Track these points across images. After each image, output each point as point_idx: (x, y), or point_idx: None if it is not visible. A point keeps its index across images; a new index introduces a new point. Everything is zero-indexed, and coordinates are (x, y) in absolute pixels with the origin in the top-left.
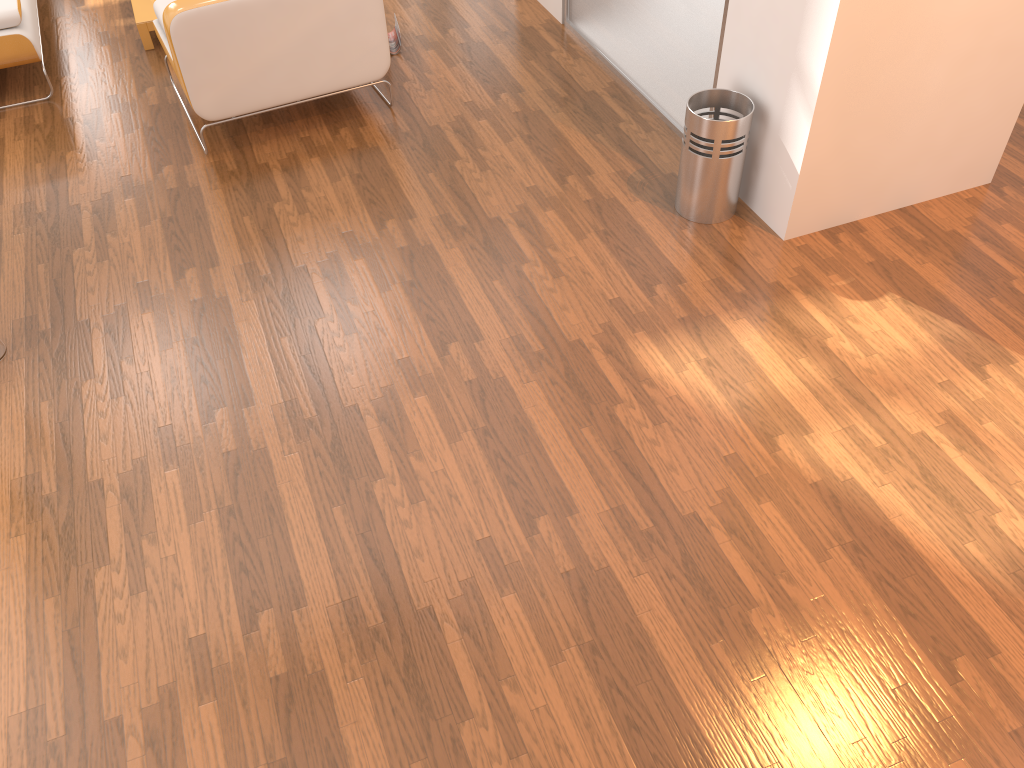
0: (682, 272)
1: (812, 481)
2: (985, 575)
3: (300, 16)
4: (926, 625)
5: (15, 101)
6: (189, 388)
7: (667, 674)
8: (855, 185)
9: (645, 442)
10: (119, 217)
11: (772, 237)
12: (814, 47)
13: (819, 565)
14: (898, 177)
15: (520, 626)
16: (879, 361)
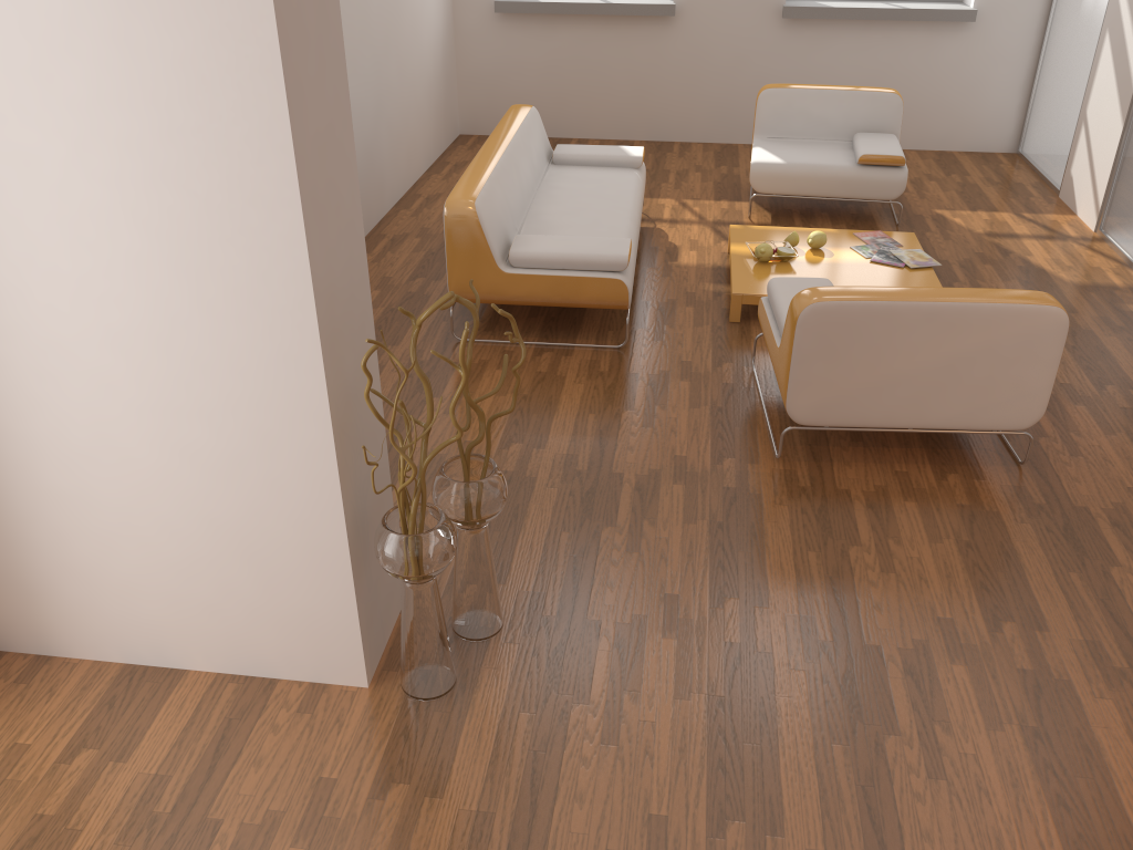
0: None
1: None
2: None
3: (954, 336)
4: None
5: (586, 341)
6: (699, 770)
7: None
8: None
9: None
10: (662, 503)
11: None
12: None
13: None
14: None
15: None
16: None
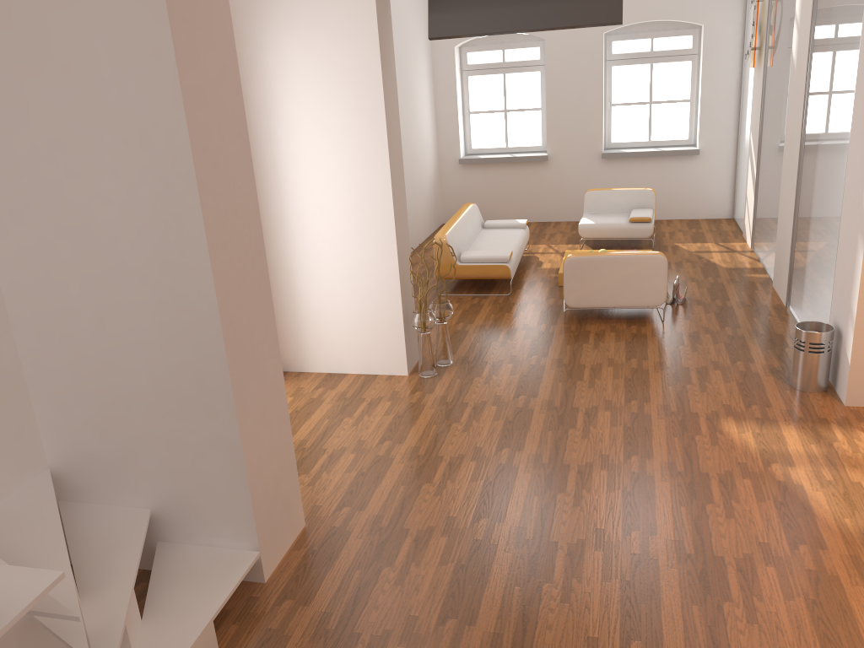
0: (772, 404)
1: (778, 480)
2: (845, 529)
3: (624, 268)
4: (795, 532)
5: (494, 294)
6: (514, 387)
7: (655, 507)
8: None
9: (702, 448)
10: (515, 335)
11: (838, 403)
12: (854, 297)
13: (756, 502)
14: None
15: (602, 478)
16: (859, 455)
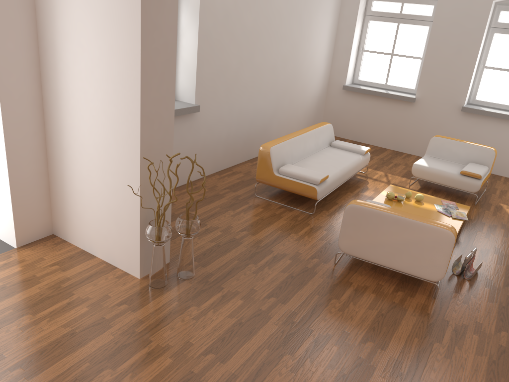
0: None
1: None
2: None
3: (405, 232)
4: None
5: (301, 208)
6: (215, 337)
7: None
8: None
9: None
10: (278, 263)
11: None
12: None
13: None
14: None
15: None
16: None
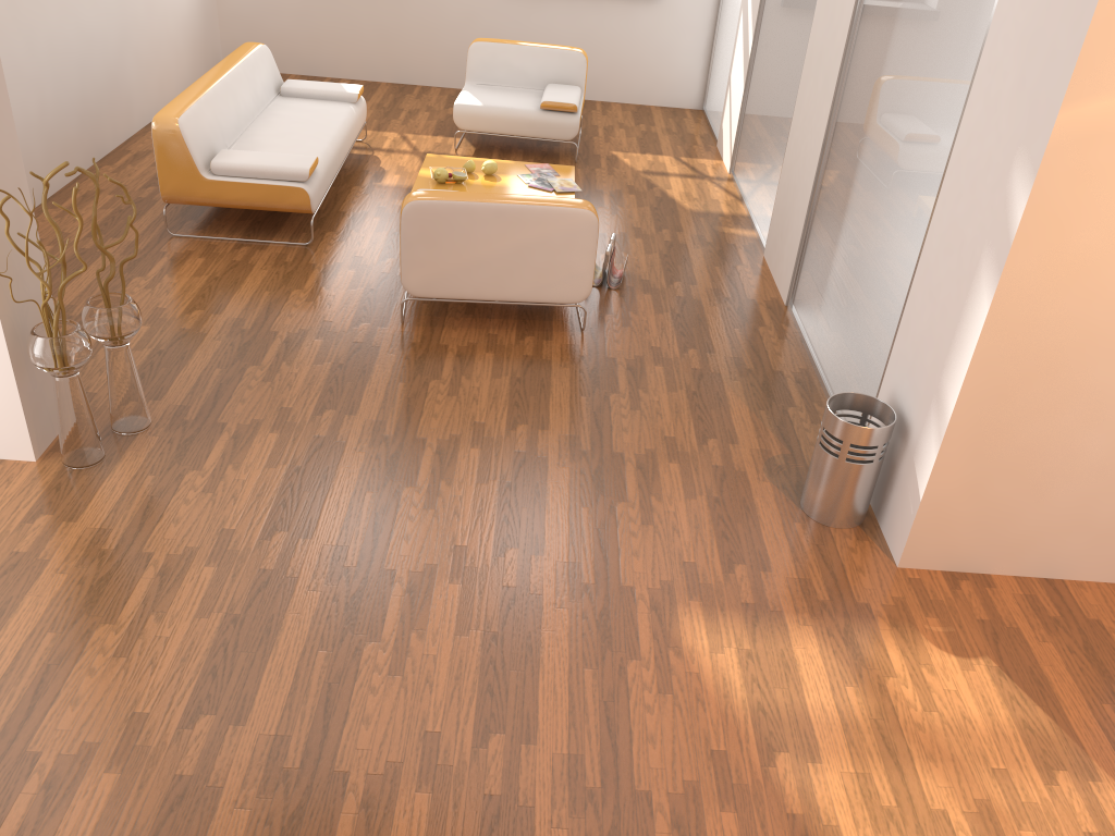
0: (772, 561)
1: (791, 811)
2: None
3: (518, 230)
4: None
5: (281, 239)
6: (267, 505)
7: None
8: (990, 534)
9: (640, 705)
10: (301, 351)
11: (886, 560)
12: (953, 377)
13: None
14: (1045, 542)
15: (416, 826)
16: (935, 720)
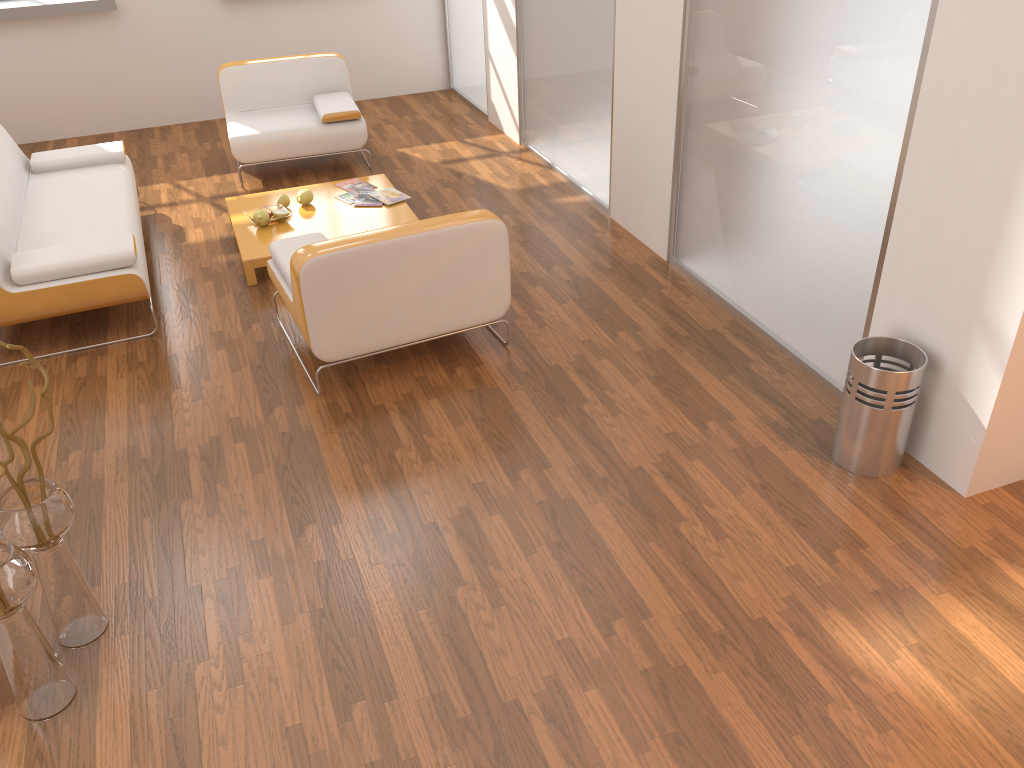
0: (861, 534)
1: None
2: None
3: (428, 259)
4: None
5: (117, 337)
6: (319, 675)
7: None
8: None
9: (874, 756)
10: (229, 464)
11: (950, 493)
12: (1005, 300)
13: None
14: None
15: None
16: None
